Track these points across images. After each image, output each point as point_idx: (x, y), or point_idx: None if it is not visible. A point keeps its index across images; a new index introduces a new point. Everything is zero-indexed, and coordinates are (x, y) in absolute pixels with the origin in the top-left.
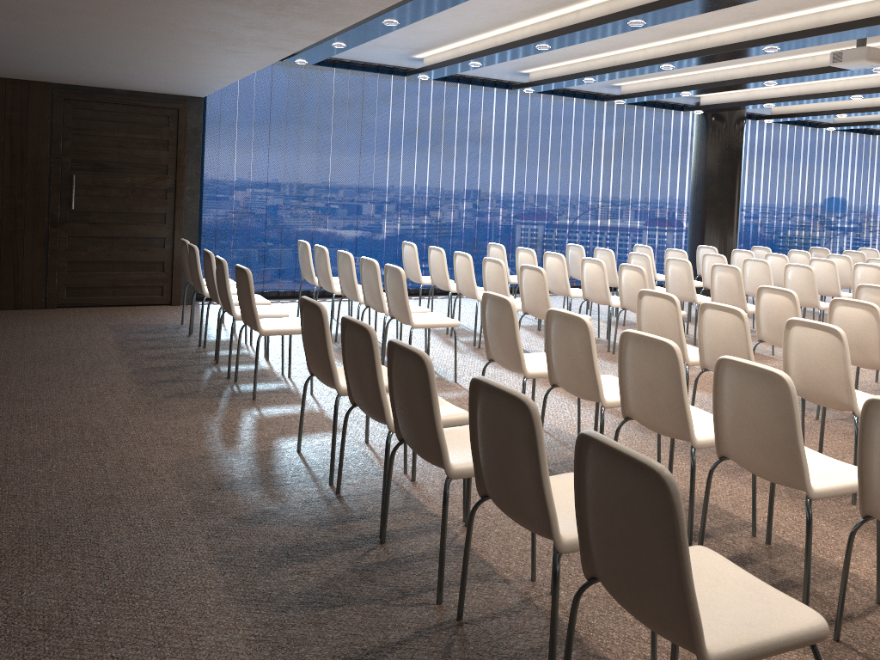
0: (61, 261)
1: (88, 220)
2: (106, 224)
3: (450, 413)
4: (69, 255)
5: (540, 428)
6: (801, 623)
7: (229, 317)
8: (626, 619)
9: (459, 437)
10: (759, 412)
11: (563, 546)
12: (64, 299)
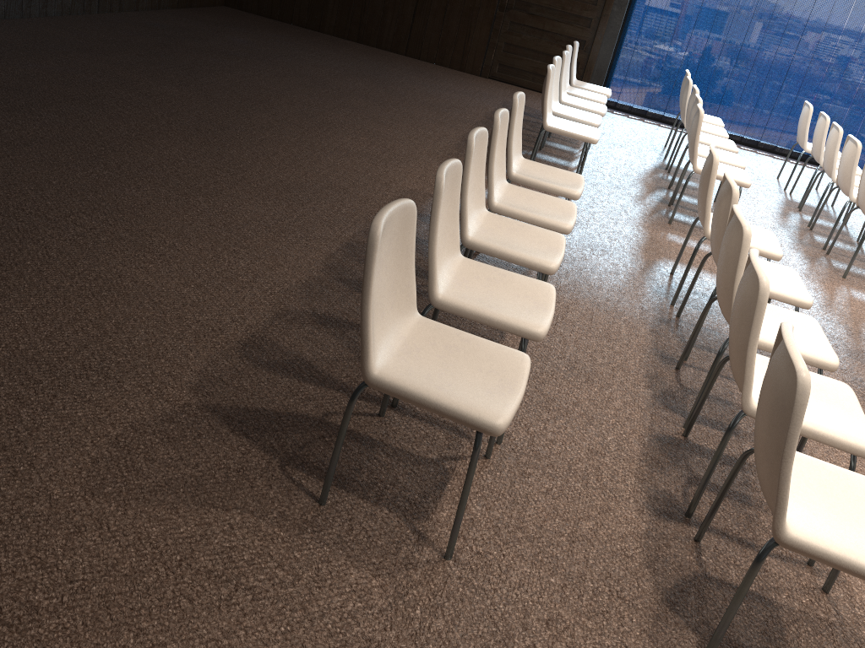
0: (500, 41)
1: (527, 11)
2: (540, 17)
3: (552, 219)
4: (506, 37)
5: (437, 203)
6: (475, 411)
7: (607, 125)
8: (540, 415)
9: (523, 232)
10: (737, 311)
11: (434, 302)
12: (494, 73)
